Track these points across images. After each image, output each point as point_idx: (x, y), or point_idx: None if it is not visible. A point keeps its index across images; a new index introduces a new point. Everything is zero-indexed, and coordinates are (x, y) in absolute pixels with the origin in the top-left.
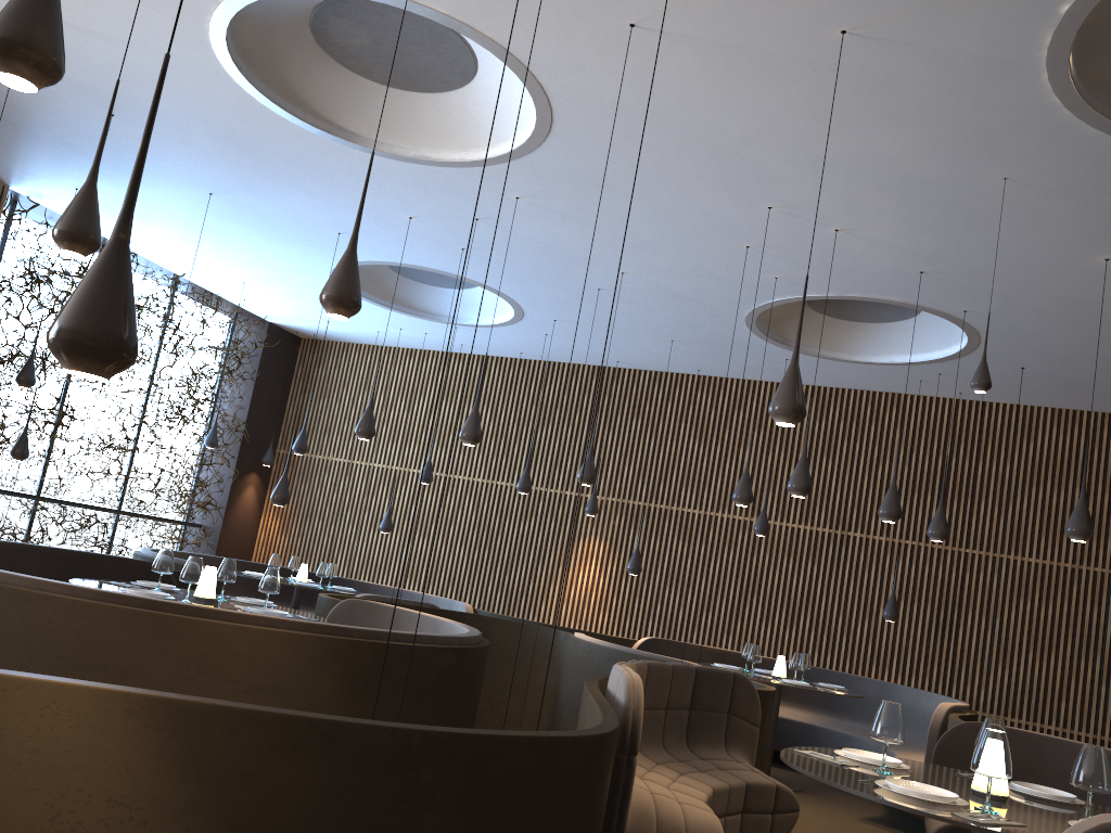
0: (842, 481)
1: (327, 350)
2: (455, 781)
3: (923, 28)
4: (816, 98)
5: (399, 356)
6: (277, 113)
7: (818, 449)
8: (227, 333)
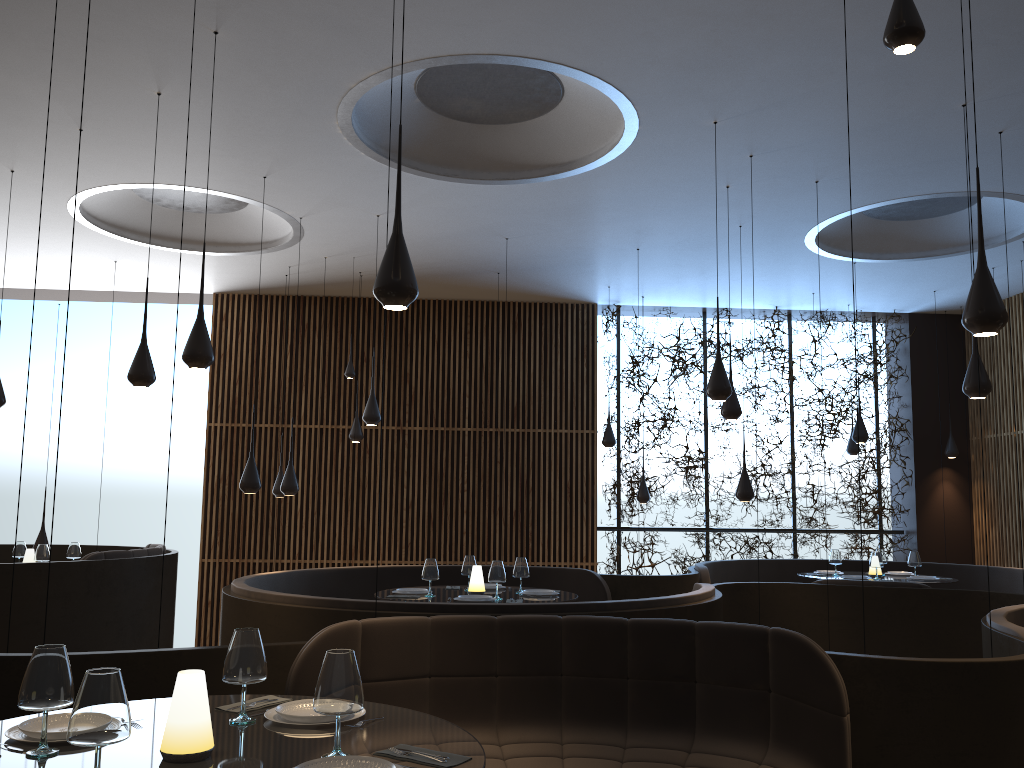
0: None
1: None
2: None
3: None
4: None
5: None
6: (516, 184)
7: None
8: (871, 340)
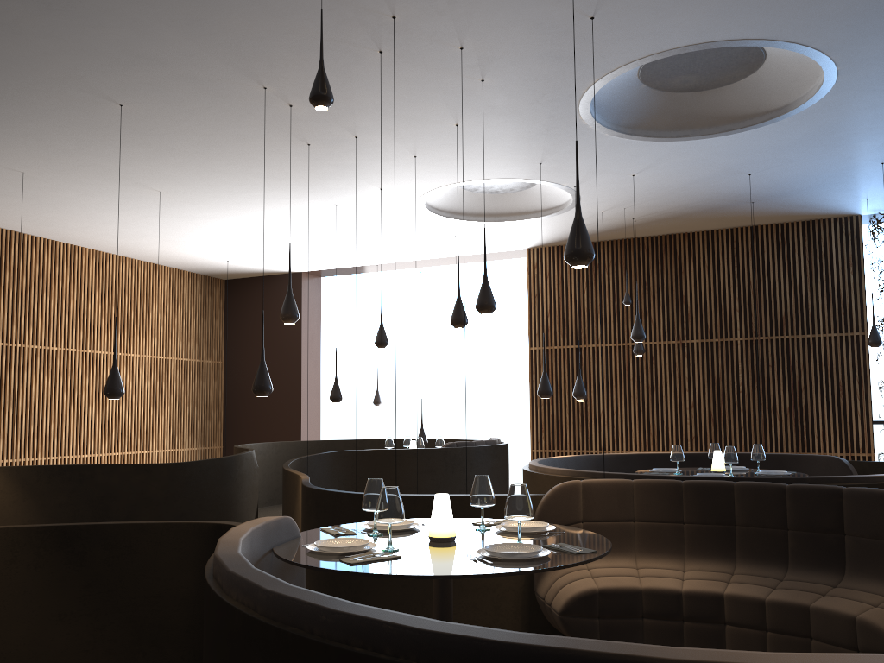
0: None
1: None
2: (314, 506)
3: None
4: None
5: None
6: (741, 132)
7: None
8: None
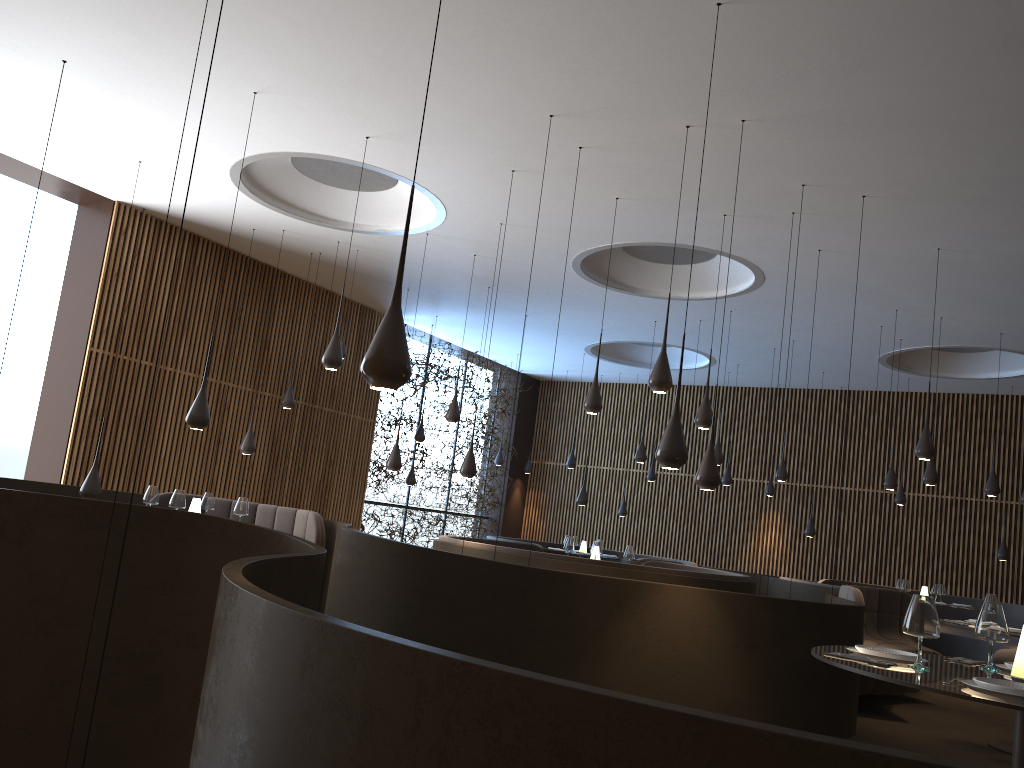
0: (958, 460)
1: (559, 388)
2: (816, 620)
3: (983, 246)
4: (924, 269)
5: (614, 389)
6: (593, 284)
7: (937, 438)
8: (495, 383)
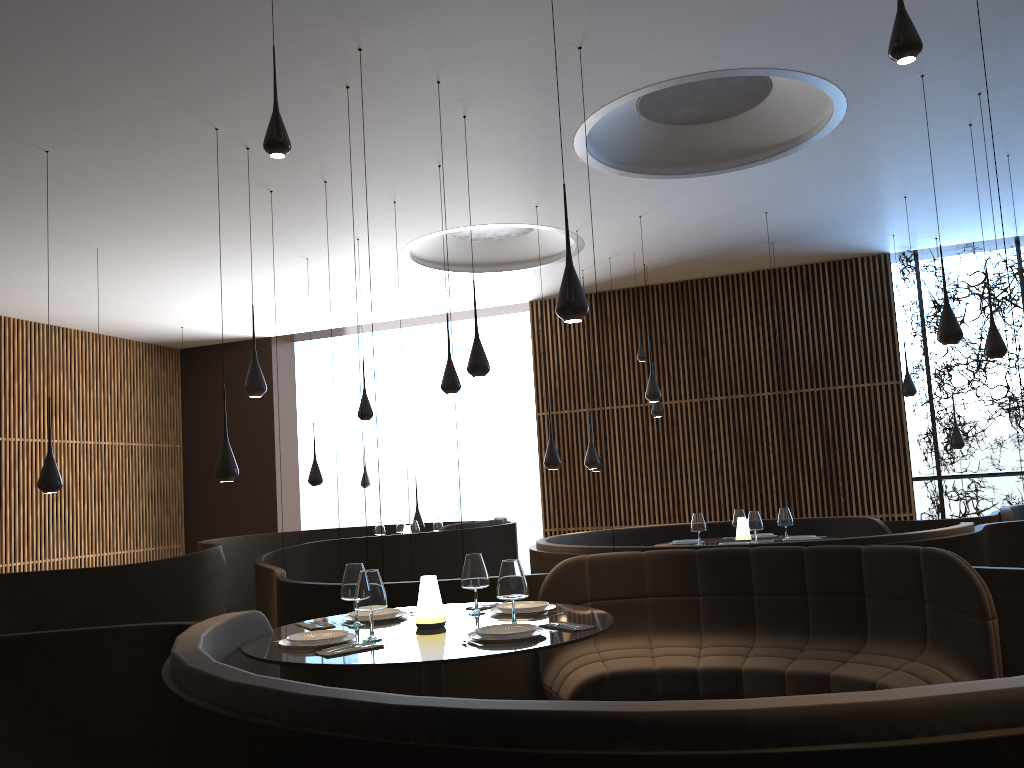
0: None
1: None
2: (290, 602)
3: None
4: None
5: None
6: (752, 167)
7: None
8: None
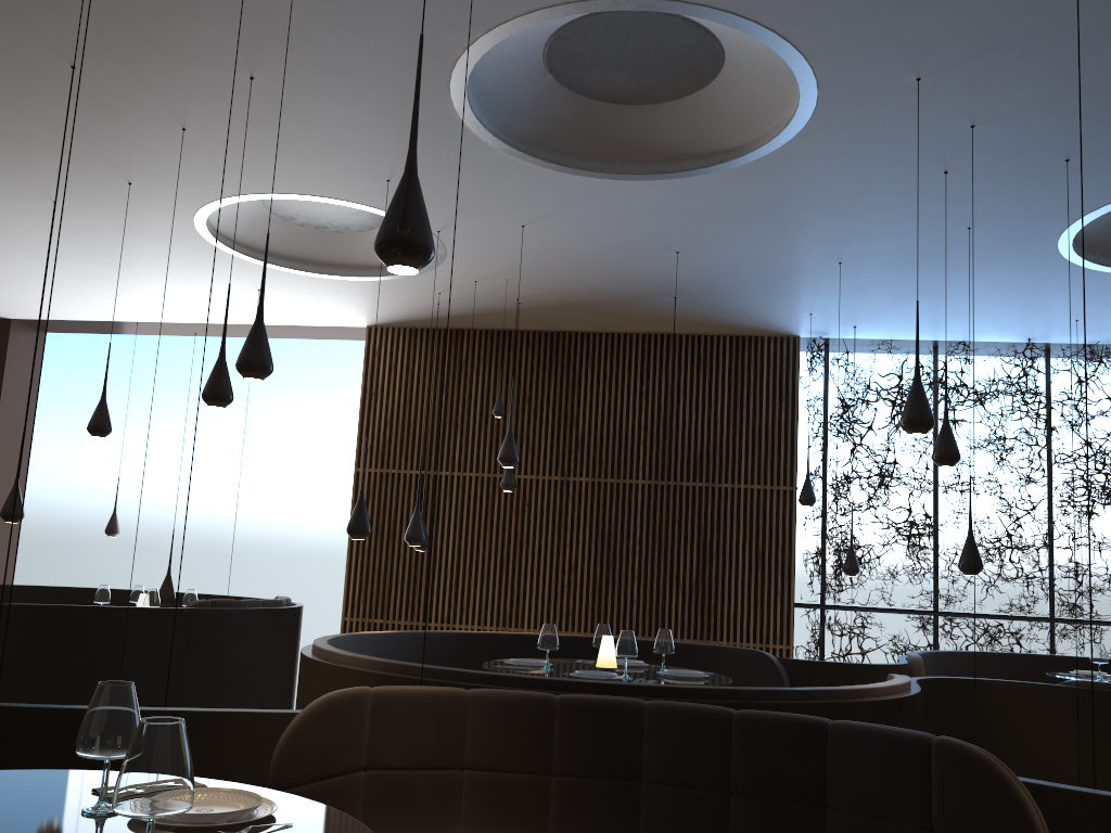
0: None
1: None
2: None
3: None
4: None
5: None
6: (676, 178)
7: None
8: None
